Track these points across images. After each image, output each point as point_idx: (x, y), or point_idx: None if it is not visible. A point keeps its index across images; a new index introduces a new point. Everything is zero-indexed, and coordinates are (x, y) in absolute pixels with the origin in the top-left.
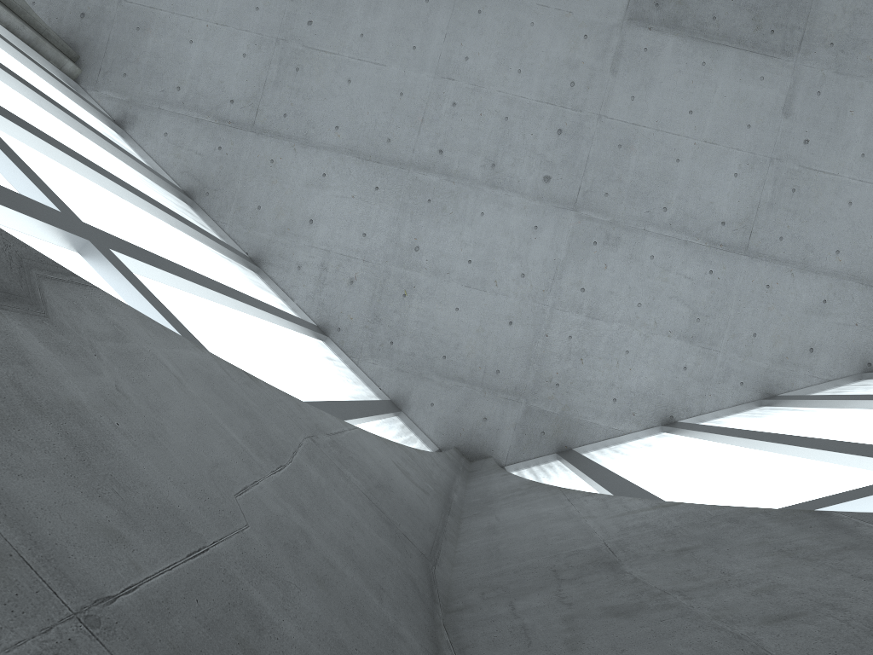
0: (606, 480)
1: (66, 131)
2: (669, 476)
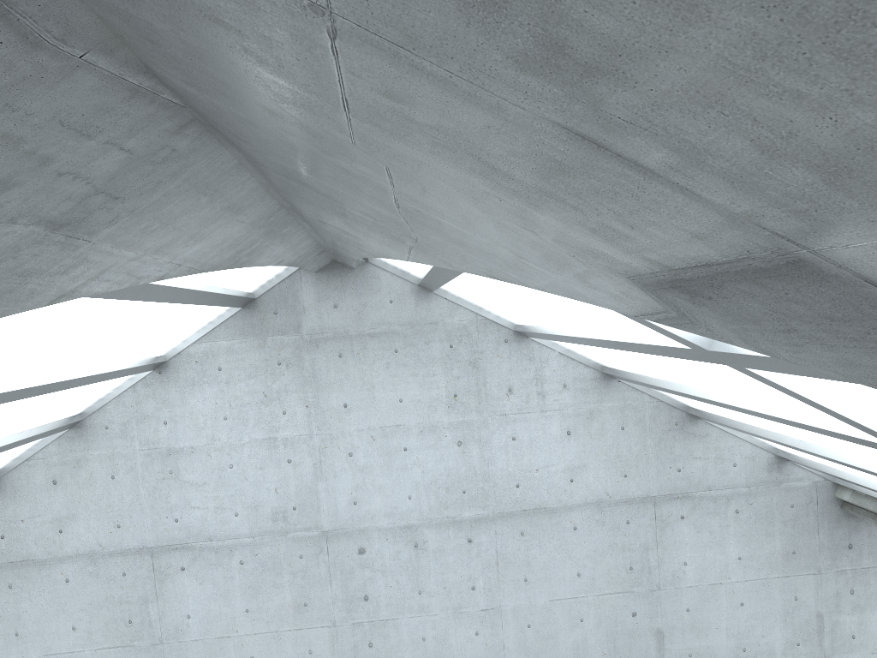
0: (173, 293)
1: (810, 437)
2: (114, 319)
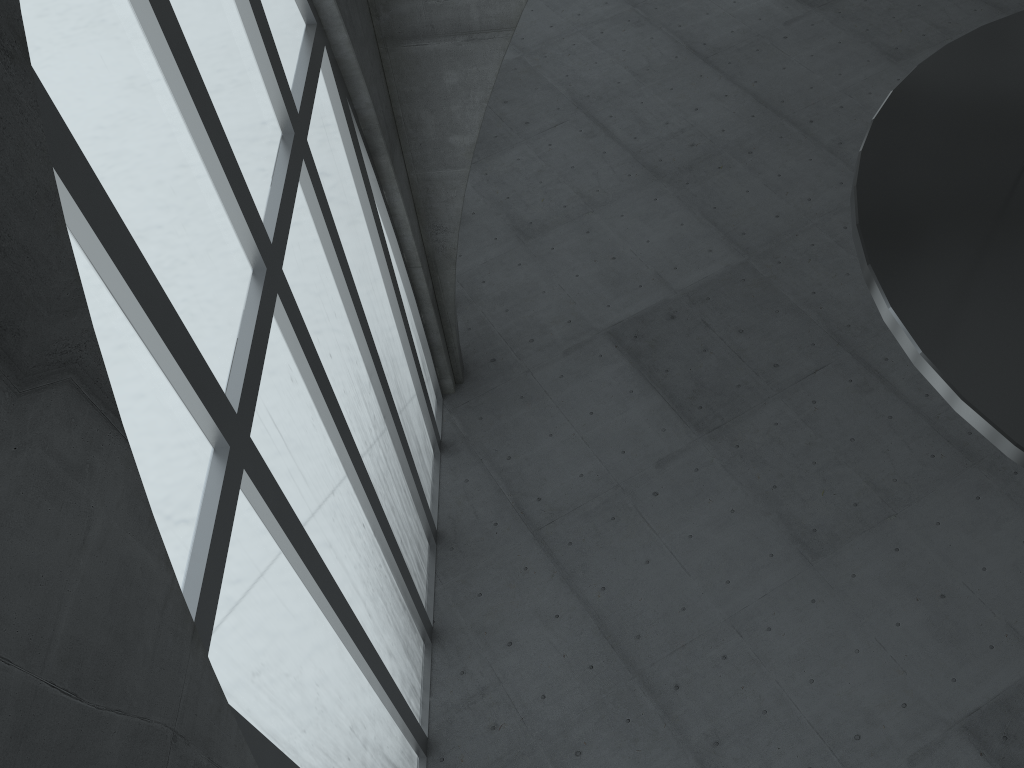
0: None
1: (367, 403)
2: None
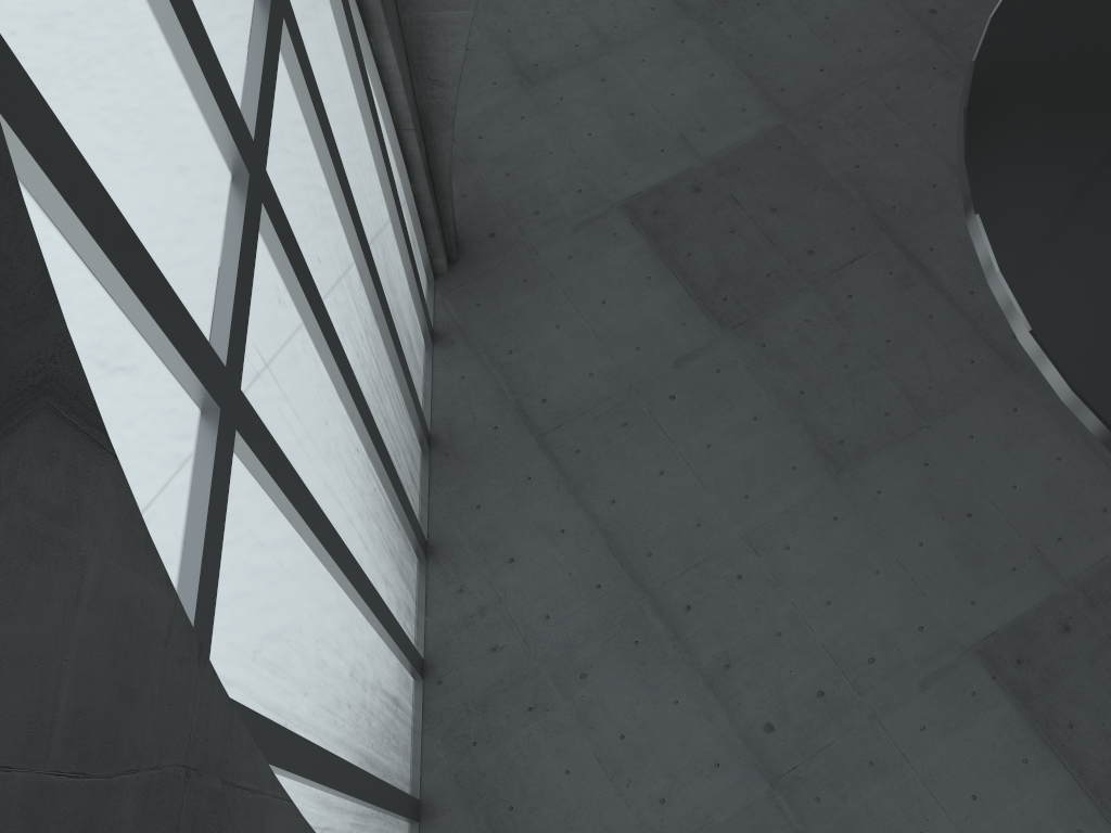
0: None
1: (358, 307)
2: None
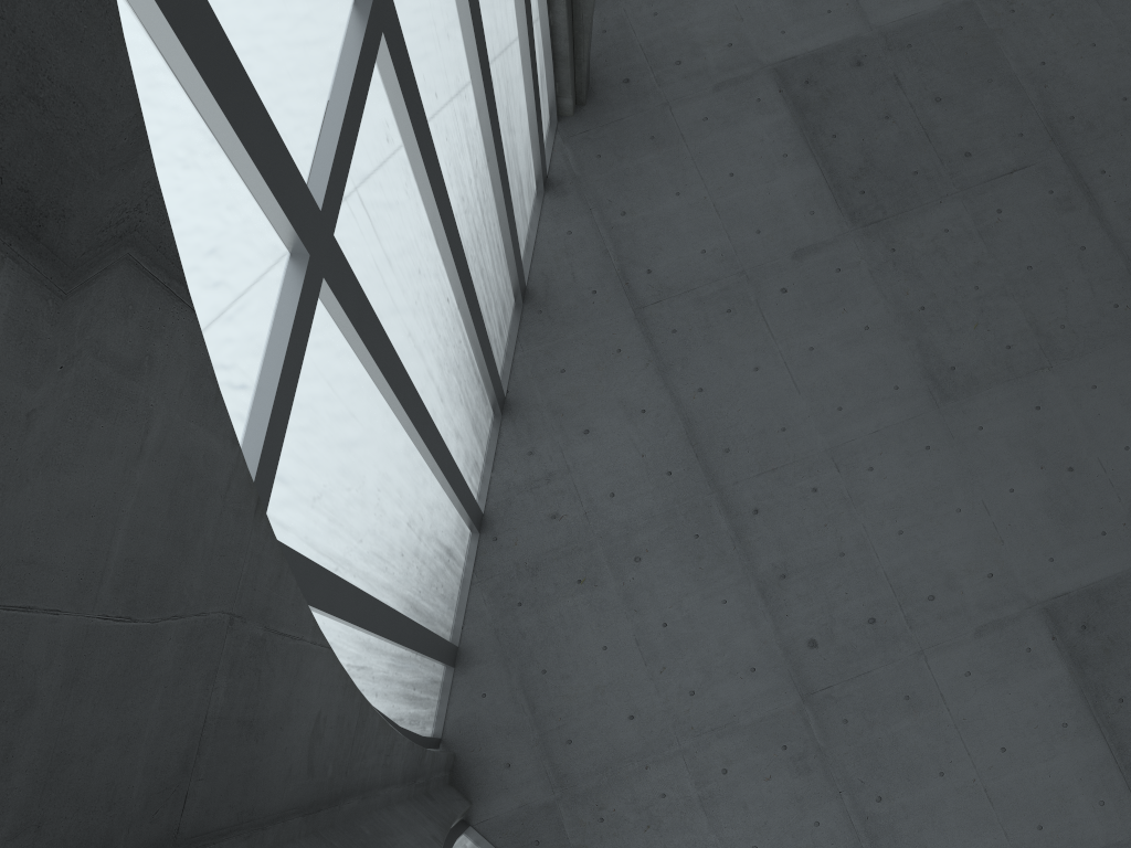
0: None
1: (471, 148)
2: None
